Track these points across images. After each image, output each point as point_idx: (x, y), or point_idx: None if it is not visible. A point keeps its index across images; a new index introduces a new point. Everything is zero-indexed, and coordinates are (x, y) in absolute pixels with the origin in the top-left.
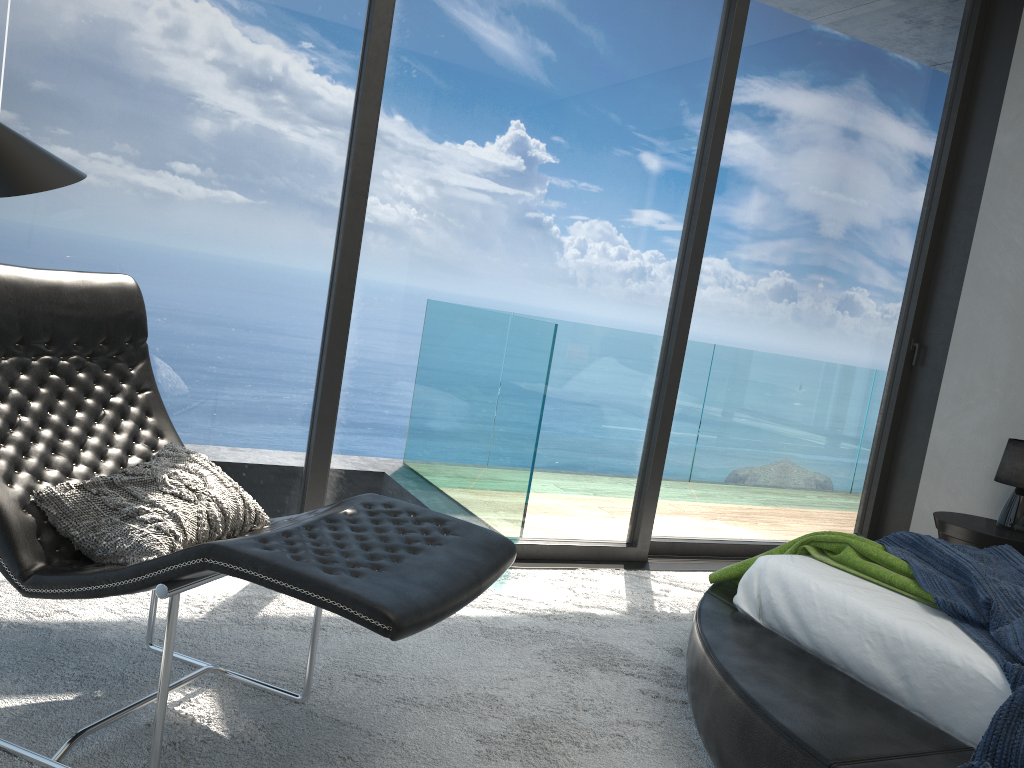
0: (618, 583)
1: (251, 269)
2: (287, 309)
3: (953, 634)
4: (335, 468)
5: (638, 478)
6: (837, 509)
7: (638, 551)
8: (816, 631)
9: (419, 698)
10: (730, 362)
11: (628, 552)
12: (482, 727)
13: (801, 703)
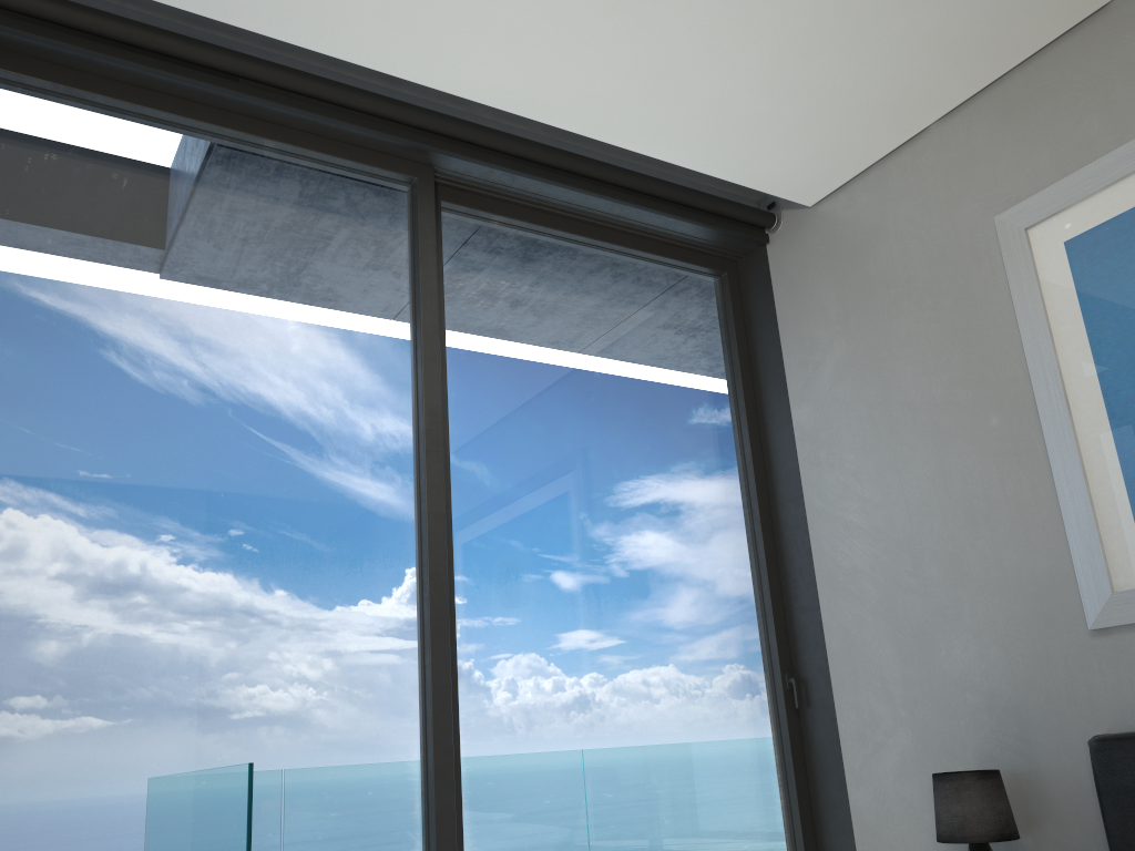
0: None
1: None
2: None
3: None
4: None
5: None
6: None
7: None
8: None
9: None
10: (538, 760)
11: None
12: None
13: None
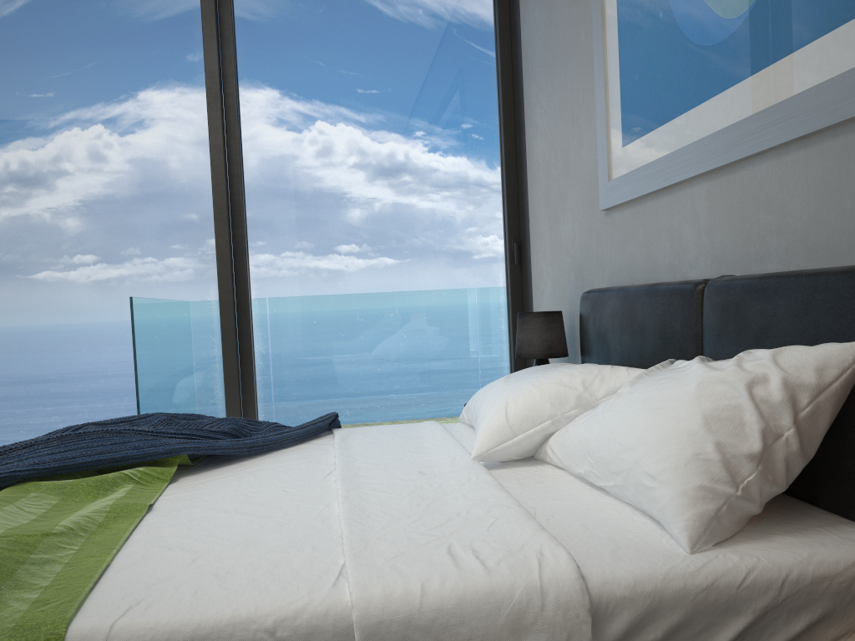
0: None
1: None
2: None
3: None
4: None
5: (221, 413)
6: None
7: None
8: None
9: None
10: (307, 298)
11: None
12: None
13: None
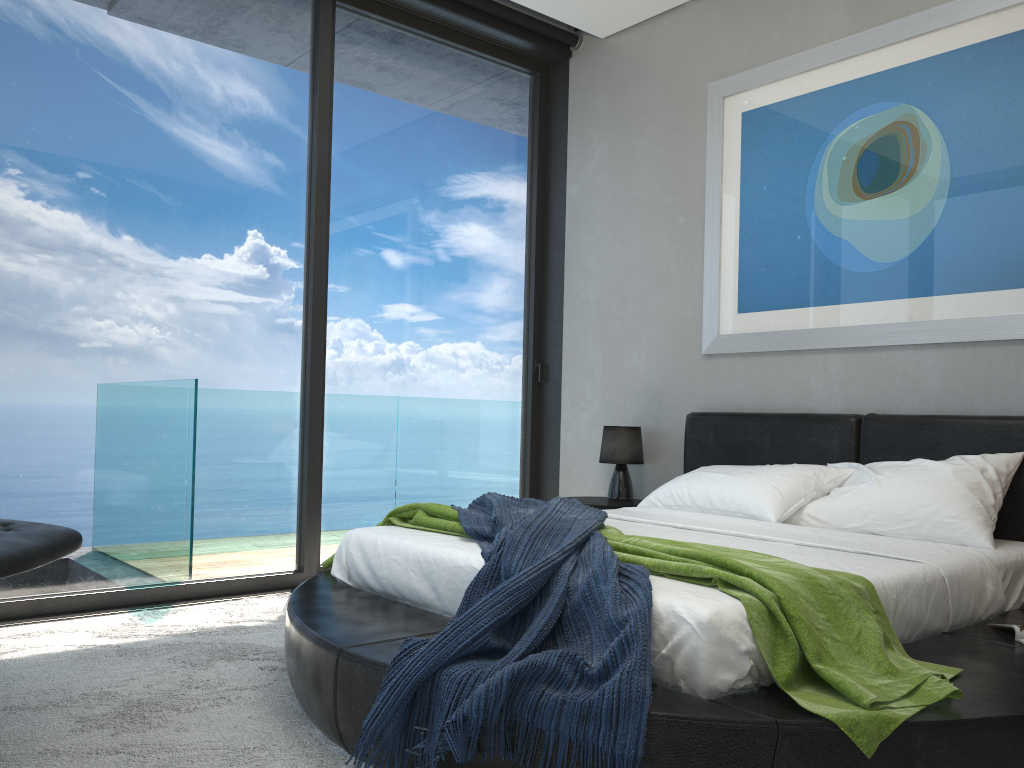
0: (280, 603)
1: None
2: None
3: (468, 548)
4: None
5: (296, 509)
6: None
7: (306, 576)
8: (381, 575)
9: (28, 704)
10: (372, 396)
11: (296, 578)
12: (86, 713)
13: (346, 622)
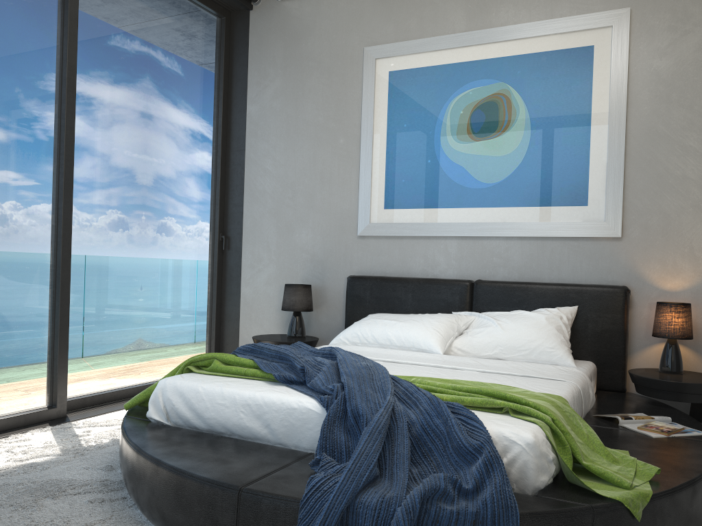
0: (48, 436)
1: None
2: None
3: (289, 391)
4: None
5: (49, 355)
6: (193, 350)
7: (58, 410)
8: (208, 416)
9: None
10: (105, 260)
11: (50, 413)
12: None
13: (211, 461)
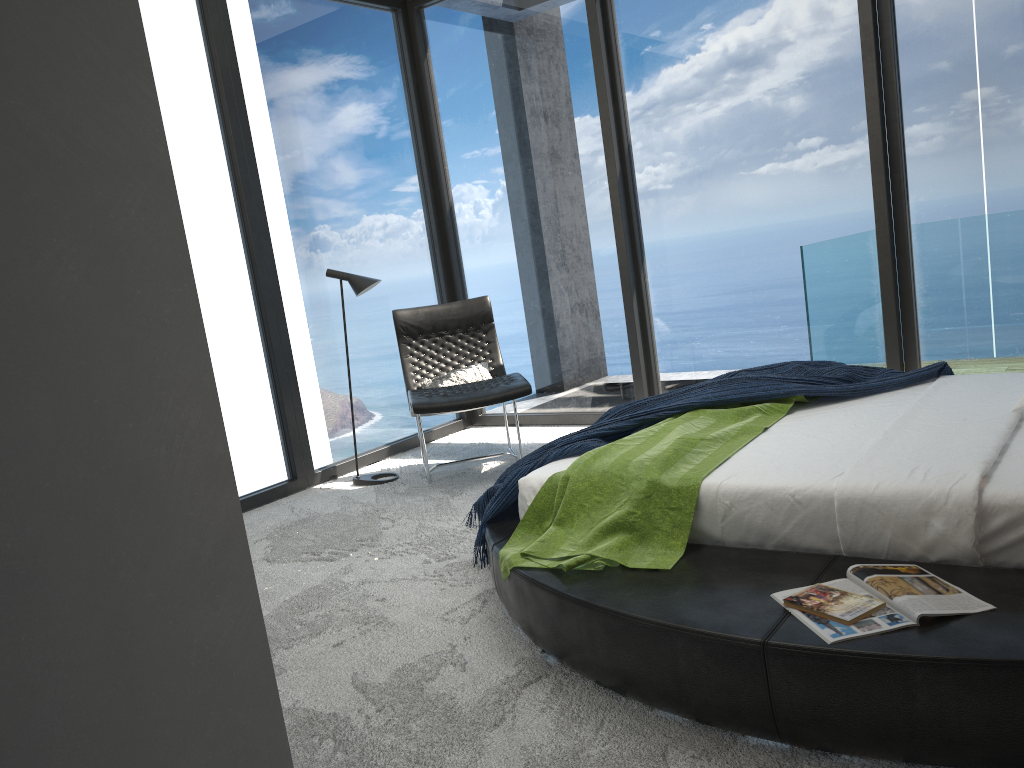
0: None
1: (583, 271)
2: (603, 286)
3: None
4: (659, 369)
5: (880, 350)
6: None
7: None
8: None
9: None
10: (970, 234)
11: None
12: None
13: None
